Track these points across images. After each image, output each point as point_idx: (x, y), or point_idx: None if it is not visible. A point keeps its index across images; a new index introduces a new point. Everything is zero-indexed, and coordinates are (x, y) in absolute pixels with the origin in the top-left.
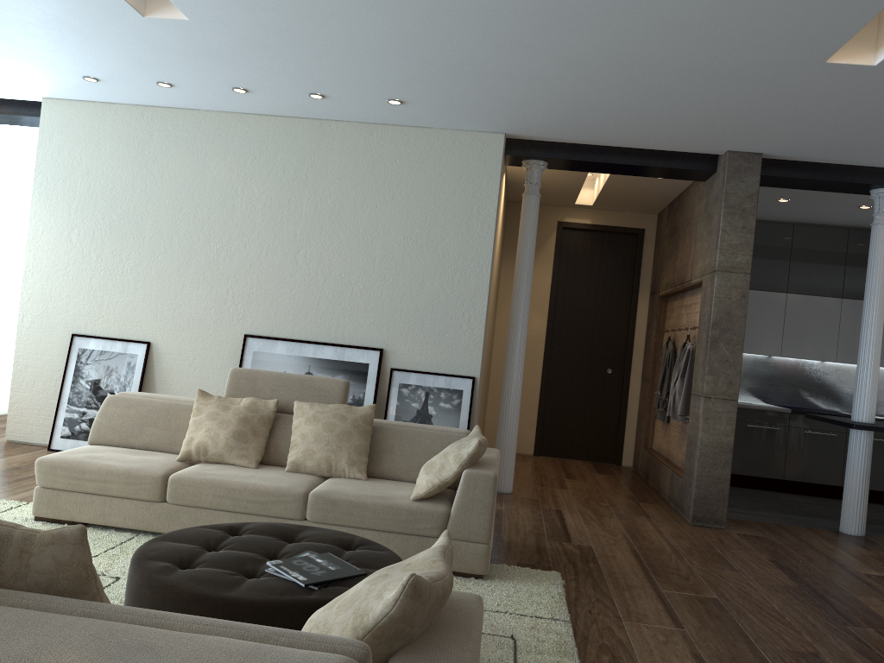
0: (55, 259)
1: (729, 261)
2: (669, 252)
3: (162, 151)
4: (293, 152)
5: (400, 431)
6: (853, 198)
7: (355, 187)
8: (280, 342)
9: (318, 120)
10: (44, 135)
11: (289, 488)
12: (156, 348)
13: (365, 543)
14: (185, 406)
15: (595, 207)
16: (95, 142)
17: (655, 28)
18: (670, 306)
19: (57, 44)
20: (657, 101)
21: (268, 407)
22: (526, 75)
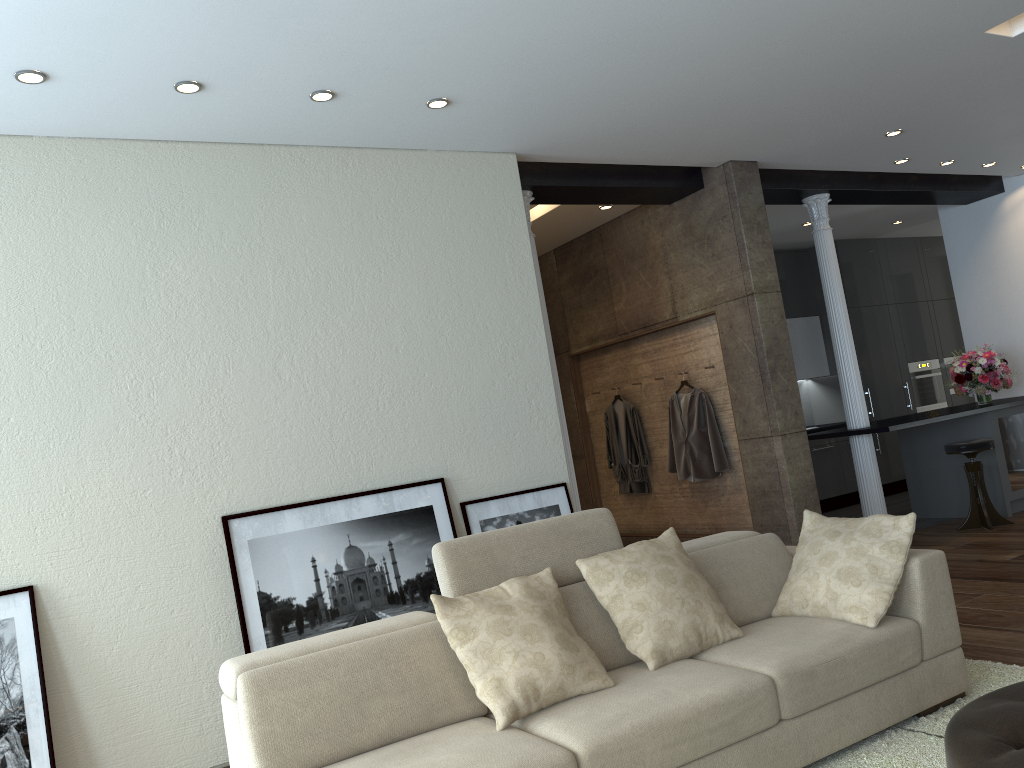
0: None
1: (761, 280)
2: (584, 300)
3: None
4: (228, 199)
5: (708, 555)
6: None
7: (341, 245)
8: (289, 511)
9: (257, 146)
10: None
11: (745, 681)
12: (49, 592)
13: None
14: (403, 637)
15: None
16: None
17: None
18: (590, 363)
19: None
20: (764, 90)
21: (549, 585)
22: (682, 51)
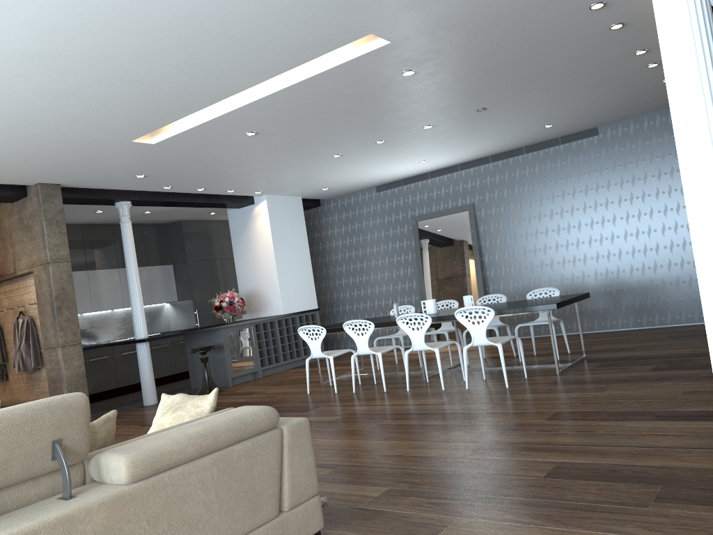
0: None
1: (56, 255)
2: None
3: None
4: None
5: None
6: (96, 206)
7: None
8: None
9: None
10: None
11: None
12: None
13: None
14: None
15: None
16: None
17: (52, 120)
18: None
19: None
20: (16, 155)
21: None
22: None
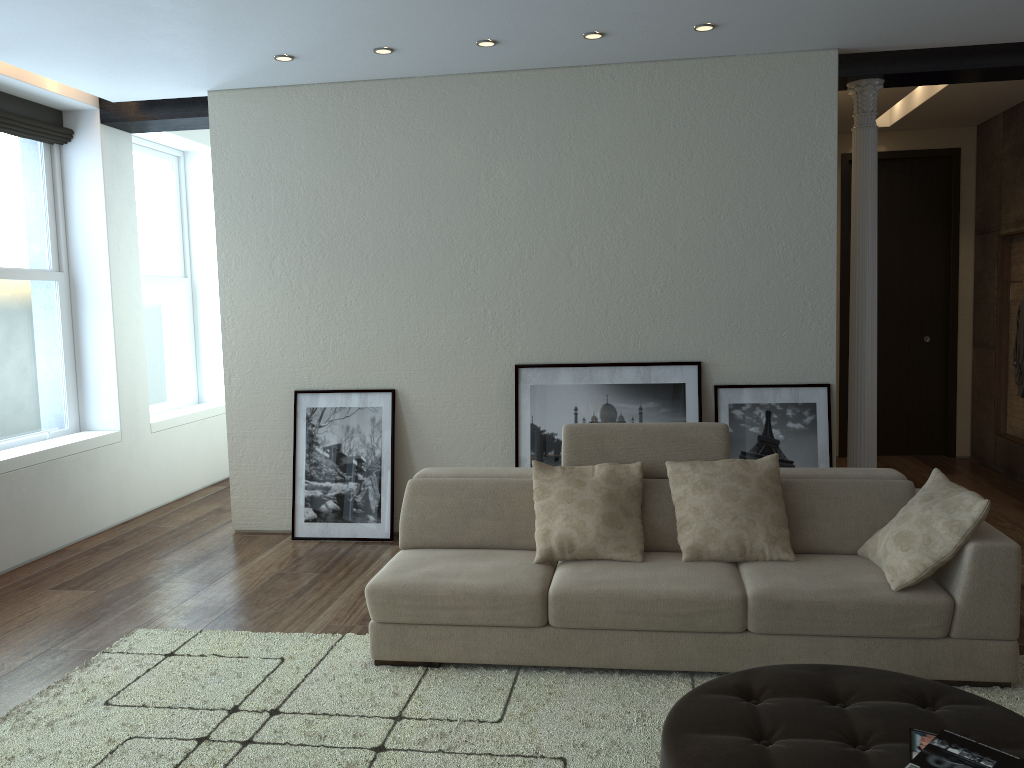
0: (258, 299)
1: None
2: (1018, 176)
3: (373, 140)
4: (547, 116)
5: (815, 485)
6: None
7: (637, 152)
8: (564, 369)
9: (575, 68)
10: (217, 140)
11: (718, 591)
12: (403, 396)
13: (940, 691)
14: (514, 484)
15: (891, 128)
16: (284, 140)
17: None
18: (1019, 247)
19: (258, 17)
20: None
21: (632, 475)
22: None
